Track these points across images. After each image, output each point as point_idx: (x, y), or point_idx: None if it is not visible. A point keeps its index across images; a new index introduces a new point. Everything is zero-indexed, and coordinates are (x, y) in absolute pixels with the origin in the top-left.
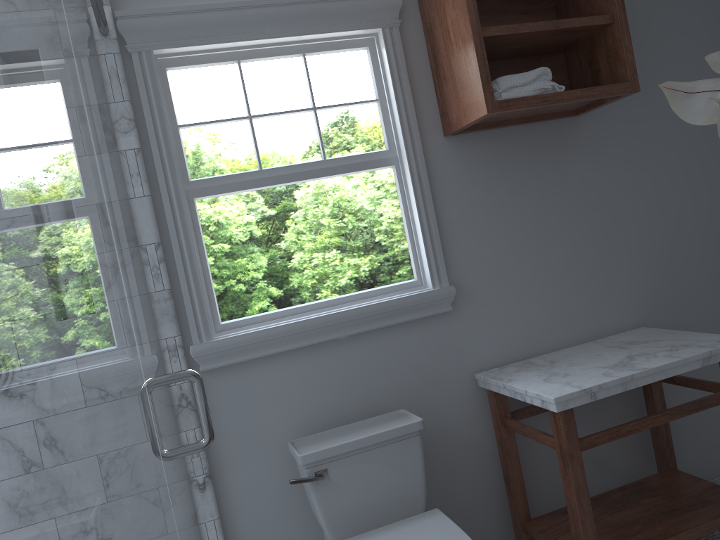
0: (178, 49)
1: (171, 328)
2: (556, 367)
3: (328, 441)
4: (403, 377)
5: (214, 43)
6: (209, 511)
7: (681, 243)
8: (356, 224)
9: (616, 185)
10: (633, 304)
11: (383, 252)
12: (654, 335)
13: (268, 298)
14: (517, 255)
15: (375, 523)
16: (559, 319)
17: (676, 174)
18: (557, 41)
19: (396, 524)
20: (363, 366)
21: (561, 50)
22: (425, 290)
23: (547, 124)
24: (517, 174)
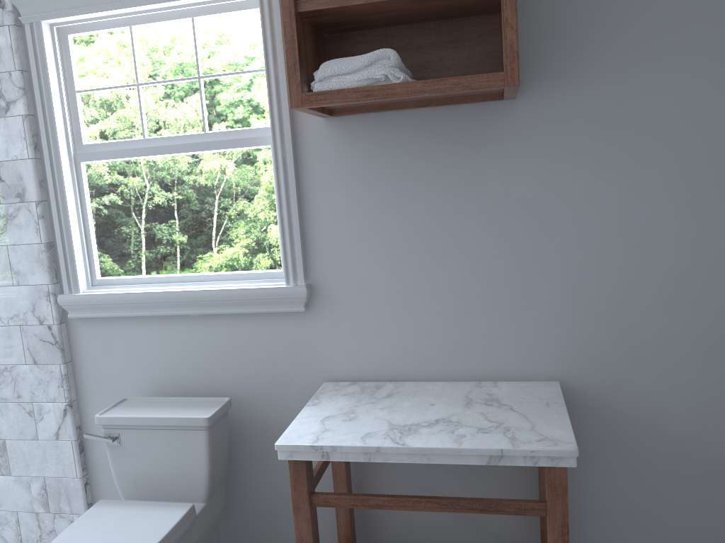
0: (64, 19)
1: (45, 277)
2: (373, 404)
3: (137, 409)
4: (251, 366)
5: (90, 13)
6: (68, 433)
7: (651, 287)
8: None
9: (555, 196)
10: (553, 350)
11: None
12: (533, 399)
13: None
14: (396, 264)
15: (158, 494)
16: (441, 347)
17: (663, 190)
18: (450, 6)
19: (149, 504)
20: (212, 346)
21: (488, 11)
22: (279, 285)
23: (463, 108)
24: (410, 168)
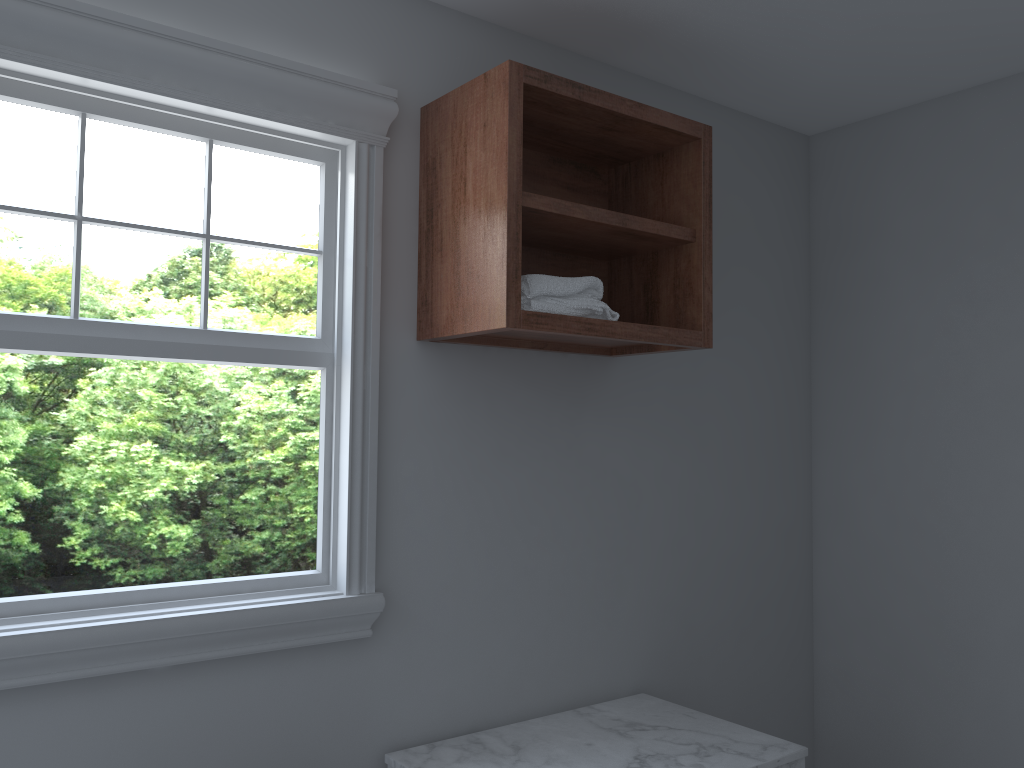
0: None
1: None
2: (525, 761)
3: None
4: (259, 753)
5: (43, 67)
6: None
7: (709, 571)
8: (193, 408)
9: (642, 470)
10: (636, 655)
11: (227, 459)
12: (665, 714)
13: (12, 497)
14: (489, 555)
15: None
16: (531, 668)
17: (716, 470)
18: (611, 244)
19: None
20: (188, 726)
21: (607, 257)
22: (332, 595)
23: (568, 358)
24: (513, 424)
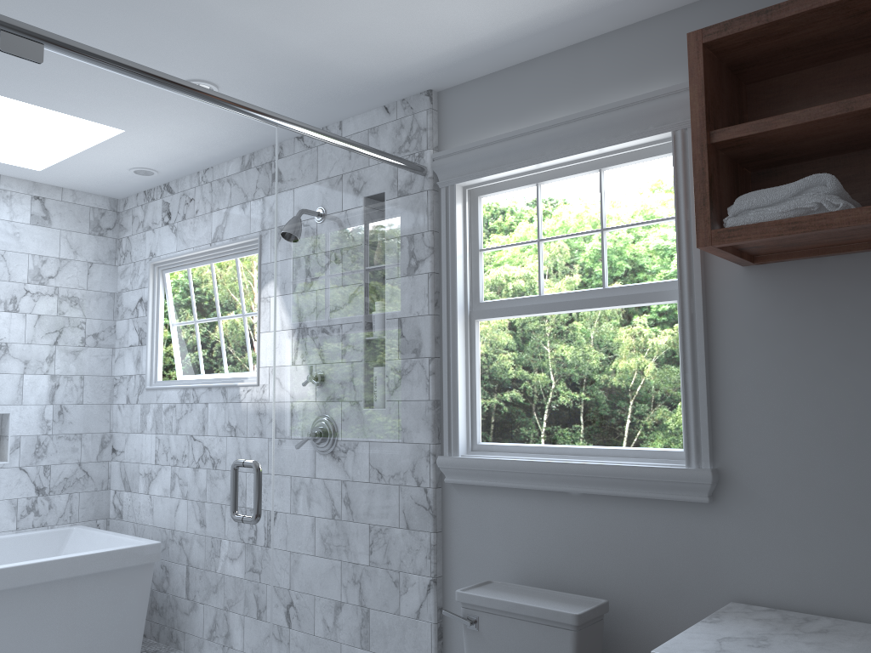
0: (475, 180)
1: (428, 435)
2: (796, 636)
3: (500, 593)
4: (636, 566)
5: (500, 172)
6: (429, 613)
7: None
8: None
9: None
10: None
11: None
12: None
13: None
14: (839, 452)
15: None
16: None
17: None
18: None
19: None
20: (592, 534)
21: None
22: (678, 466)
23: None
24: (861, 326)
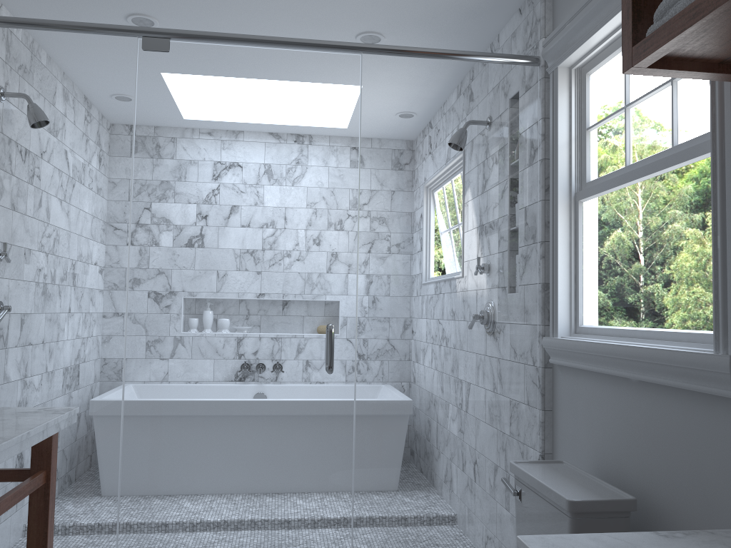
0: (571, 58)
1: (539, 317)
2: None
3: (547, 471)
4: (678, 468)
5: (583, 43)
6: None
7: None
8: None
9: None
10: None
11: None
12: None
13: None
14: None
15: None
16: None
17: None
18: None
19: None
20: (645, 426)
21: None
22: (710, 352)
23: None
24: None
